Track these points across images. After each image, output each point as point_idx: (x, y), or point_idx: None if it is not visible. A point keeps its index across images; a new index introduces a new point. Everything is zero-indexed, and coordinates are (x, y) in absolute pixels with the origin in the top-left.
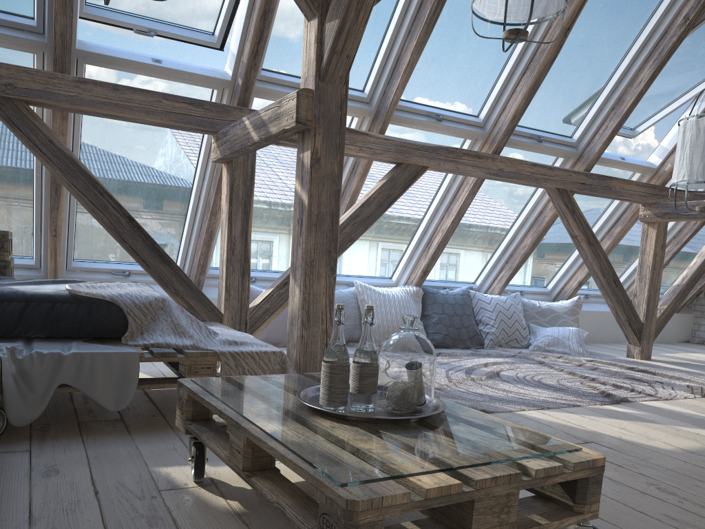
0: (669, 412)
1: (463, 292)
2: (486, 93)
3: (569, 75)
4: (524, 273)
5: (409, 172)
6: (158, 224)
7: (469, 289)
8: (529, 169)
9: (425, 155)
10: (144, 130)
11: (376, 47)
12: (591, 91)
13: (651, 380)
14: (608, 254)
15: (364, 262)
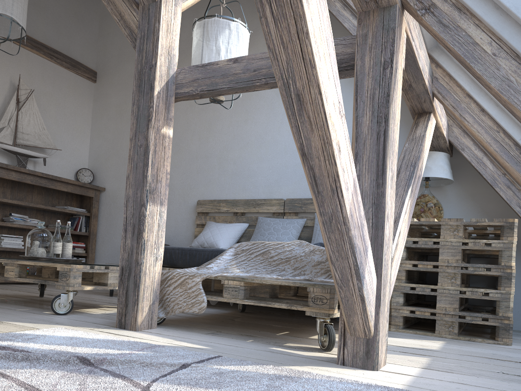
0: None
1: None
2: None
3: None
4: None
5: None
6: None
7: None
8: None
9: None
10: None
11: None
12: None
13: None
14: None
15: None
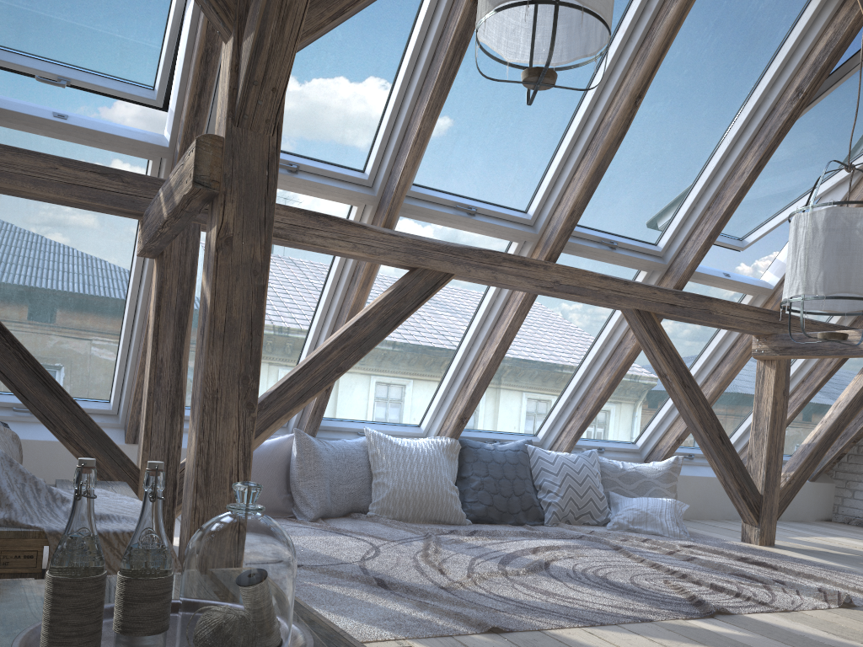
0: (787, 633)
1: (517, 447)
2: (535, 181)
3: (647, 162)
4: (604, 424)
5: (426, 280)
6: (80, 343)
7: (526, 443)
8: (596, 282)
9: (448, 258)
10: (52, 212)
11: (379, 113)
12: (678, 184)
13: (768, 578)
14: (715, 401)
15: (380, 404)
